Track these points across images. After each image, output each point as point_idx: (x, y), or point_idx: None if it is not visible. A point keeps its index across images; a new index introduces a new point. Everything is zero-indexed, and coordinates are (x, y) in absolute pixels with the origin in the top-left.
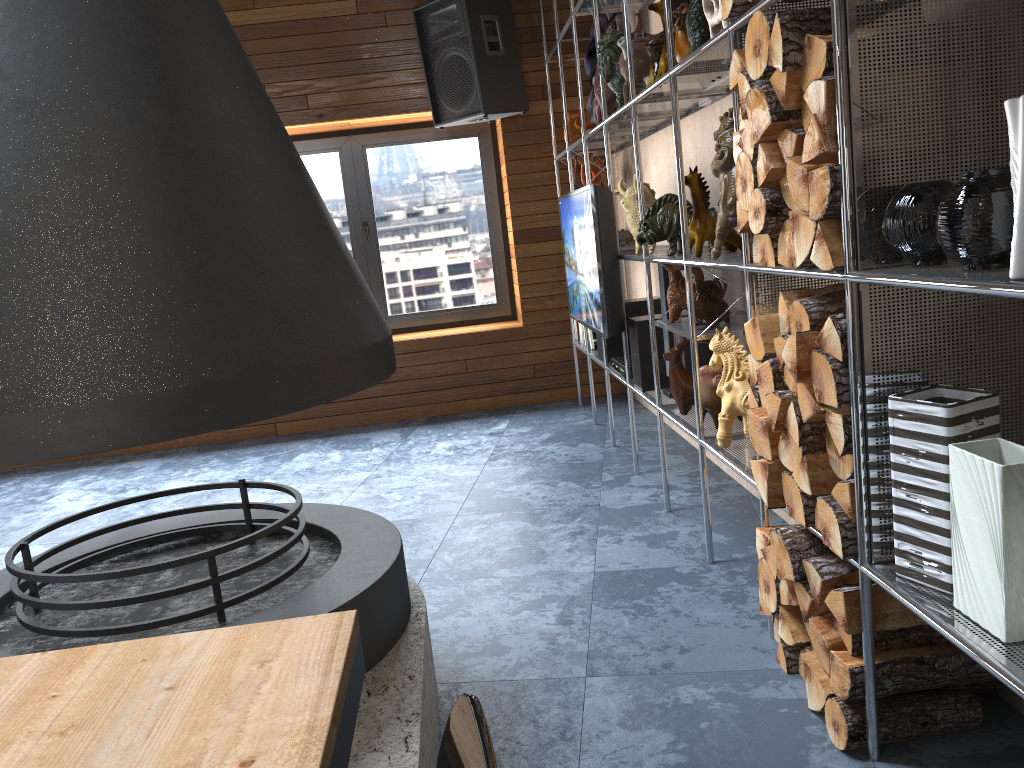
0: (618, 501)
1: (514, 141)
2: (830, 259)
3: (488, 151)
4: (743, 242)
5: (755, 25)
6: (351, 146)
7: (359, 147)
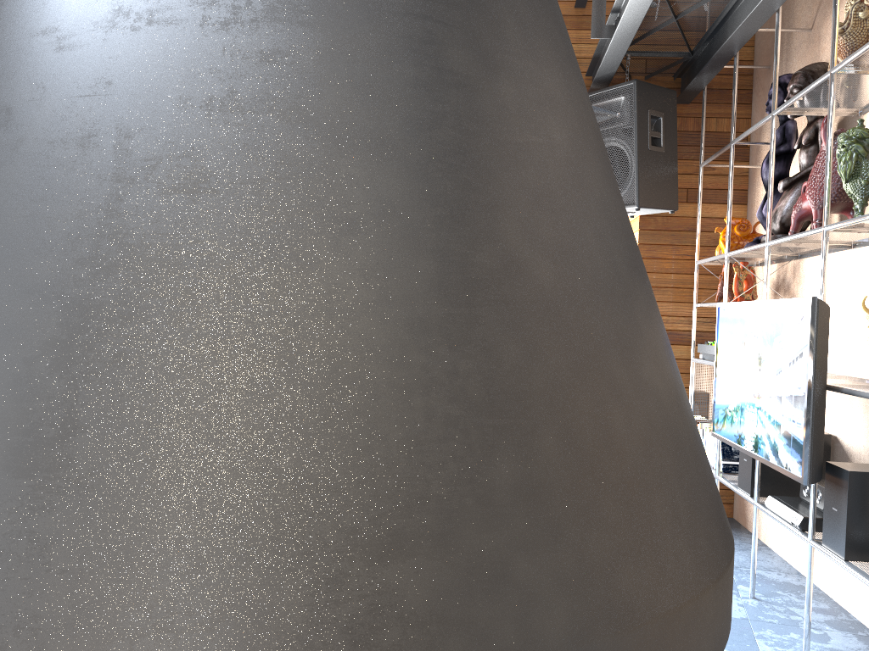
0: None
1: (650, 239)
2: None
3: None
4: None
5: None
6: None
7: None
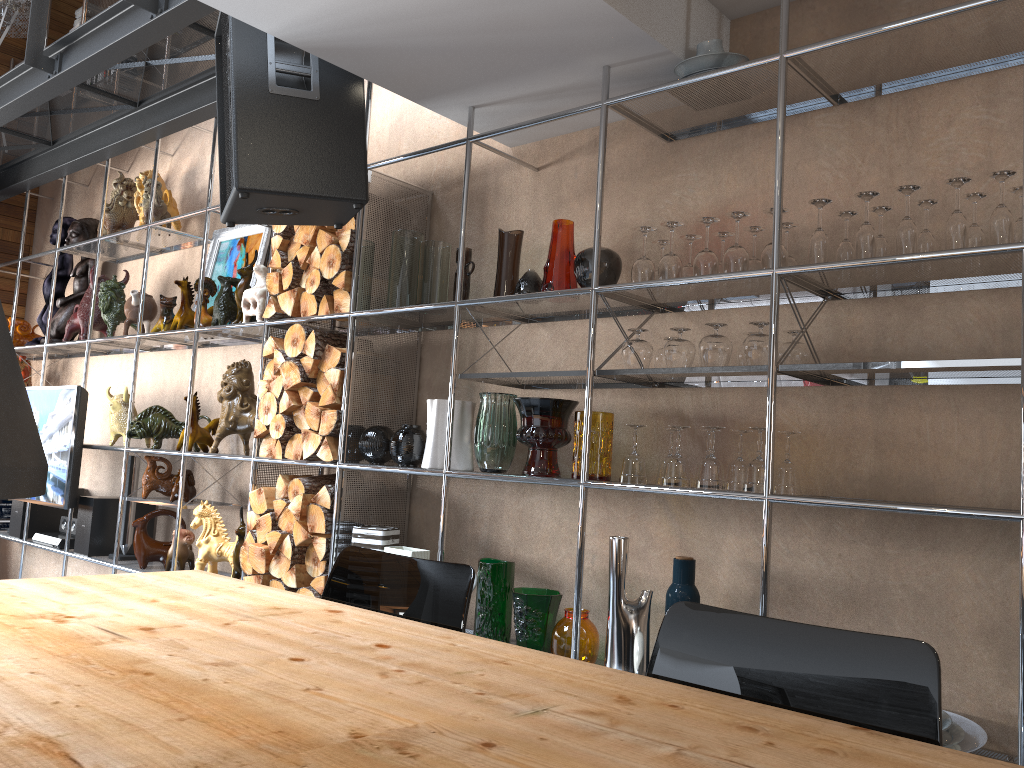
0: None
1: None
2: (331, 455)
3: None
4: (254, 443)
5: (295, 330)
6: None
7: None
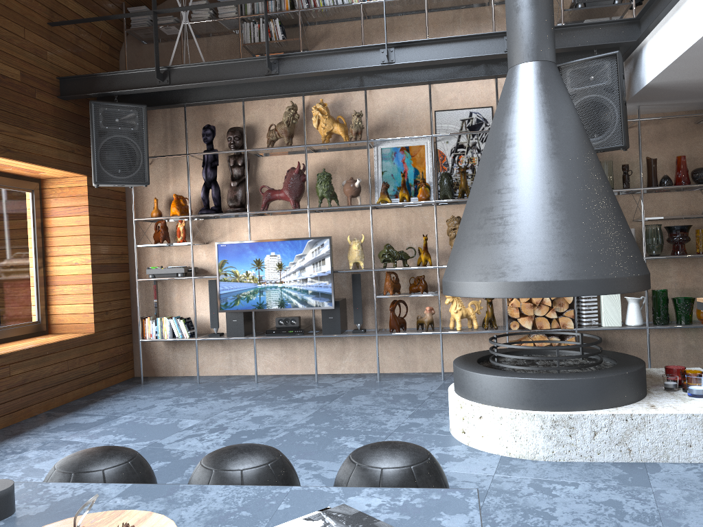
0: (353, 385)
1: (93, 202)
2: None
3: (37, 204)
4: None
5: None
6: None
7: None
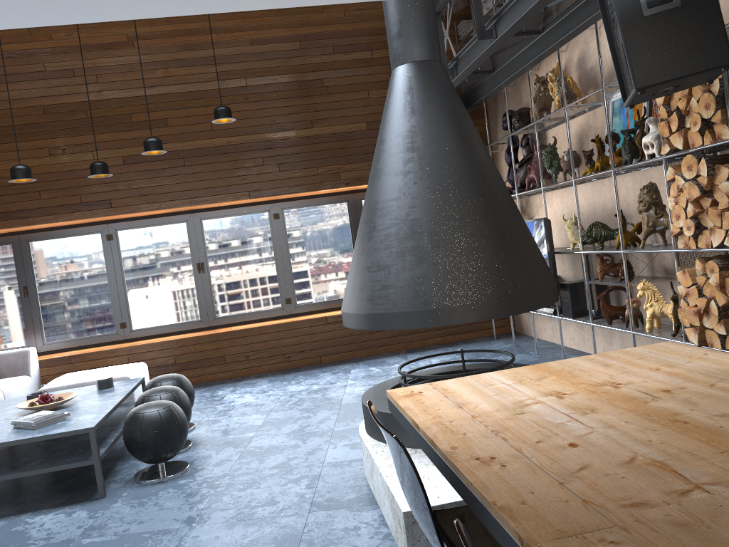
0: None
1: None
2: None
3: None
4: (672, 240)
5: (688, 159)
6: (354, 199)
7: (358, 199)
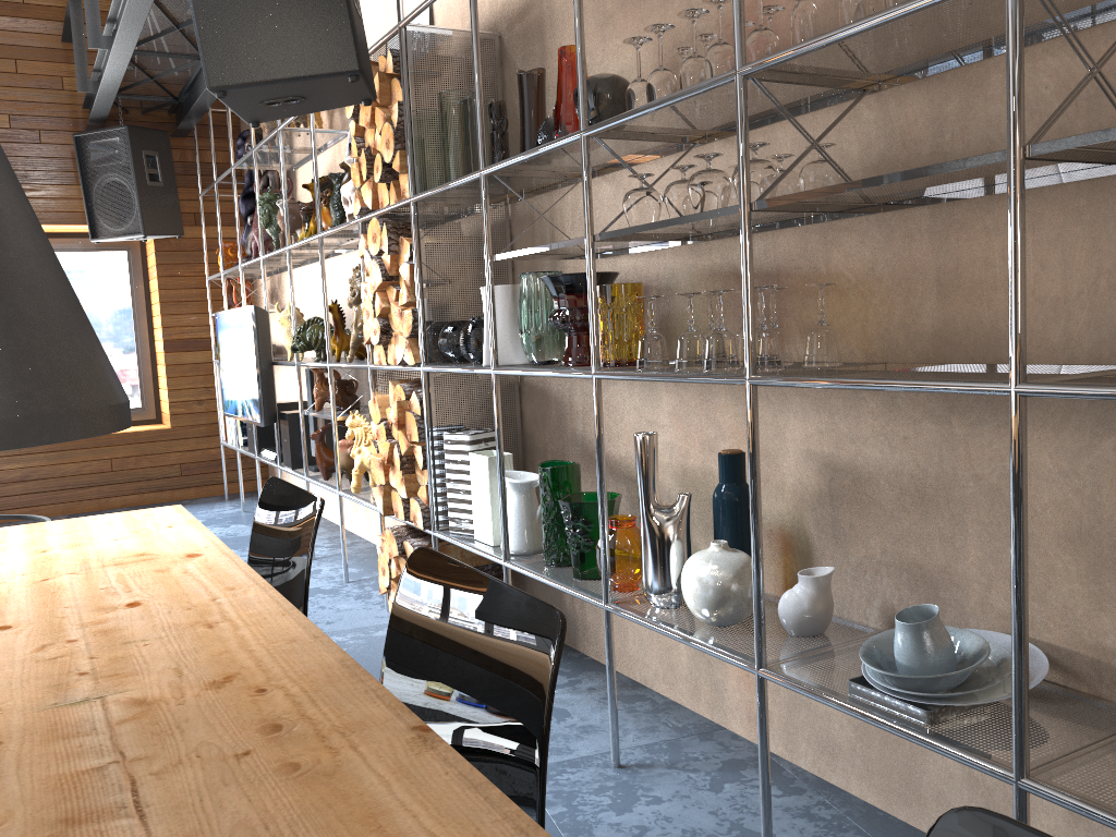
0: None
1: (167, 259)
2: (413, 359)
3: (137, 265)
4: (368, 350)
5: (373, 225)
6: None
7: None
